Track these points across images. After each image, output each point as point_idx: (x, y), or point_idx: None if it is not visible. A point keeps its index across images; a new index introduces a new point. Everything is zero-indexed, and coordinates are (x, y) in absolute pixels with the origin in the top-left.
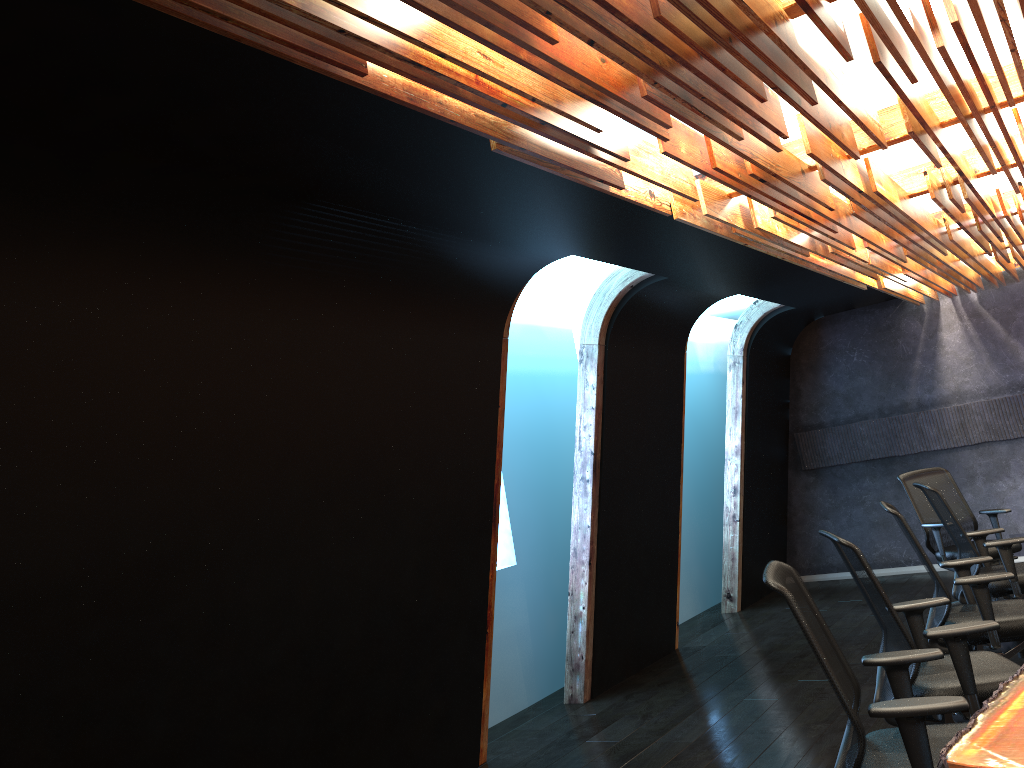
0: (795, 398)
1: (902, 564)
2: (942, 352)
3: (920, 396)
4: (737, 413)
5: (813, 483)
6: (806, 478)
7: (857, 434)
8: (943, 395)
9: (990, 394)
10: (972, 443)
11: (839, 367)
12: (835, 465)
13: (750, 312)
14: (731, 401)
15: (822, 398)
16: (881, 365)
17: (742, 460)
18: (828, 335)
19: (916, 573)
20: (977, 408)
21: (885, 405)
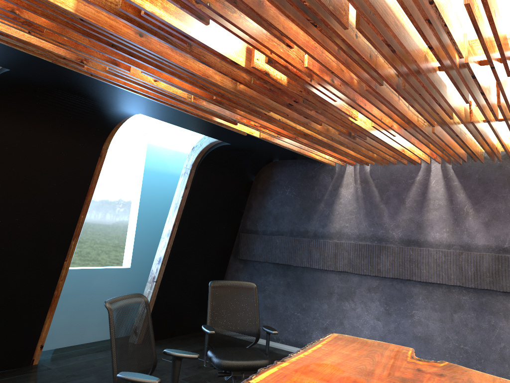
0: (248, 210)
1: (274, 340)
2: (338, 202)
3: (317, 229)
4: (176, 208)
5: (241, 269)
6: (238, 264)
7: (274, 244)
8: (330, 232)
9: (358, 239)
10: (337, 270)
11: (277, 196)
12: (256, 261)
13: (203, 140)
14: (175, 198)
15: (262, 214)
16: (301, 201)
17: (171, 241)
18: (277, 173)
19: (279, 349)
20: (347, 247)
21: (295, 229)
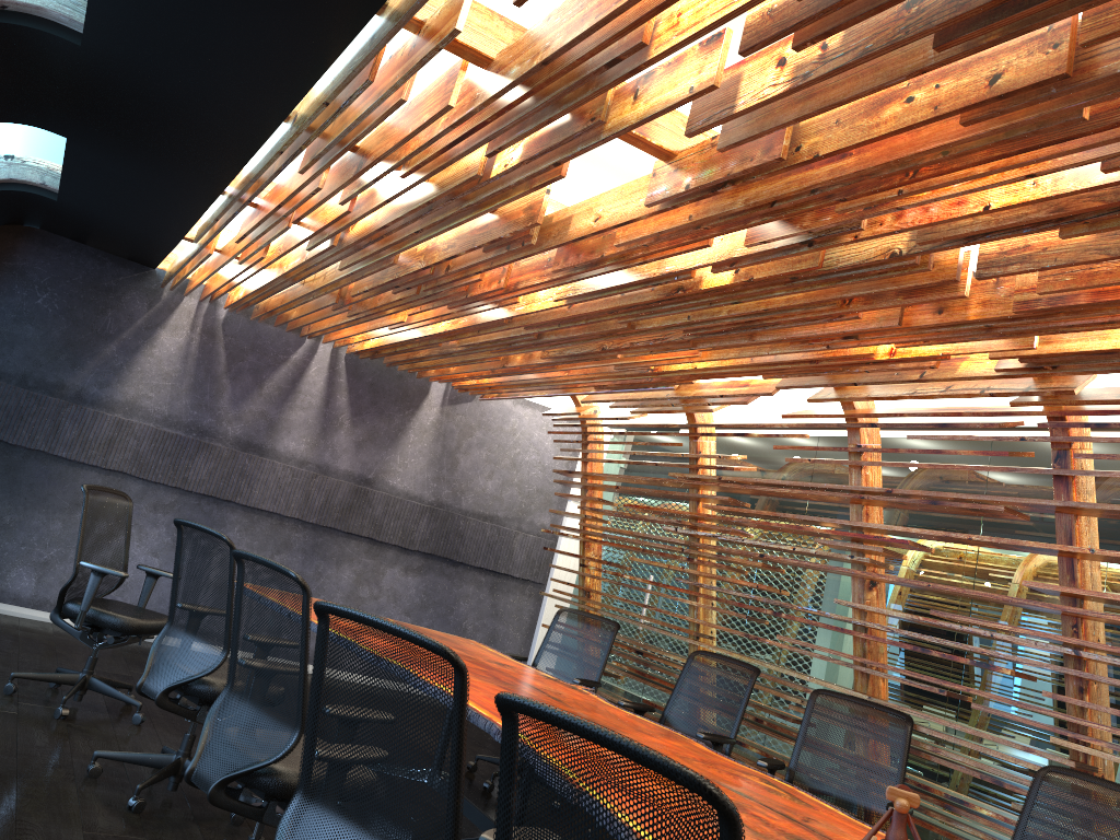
0: None
1: None
2: (148, 352)
3: (87, 386)
4: None
5: None
6: None
7: None
8: (114, 399)
9: (164, 423)
10: (107, 467)
11: (12, 299)
12: None
13: None
14: None
15: None
16: (67, 327)
17: None
18: (28, 254)
19: None
20: (141, 431)
21: (36, 375)
